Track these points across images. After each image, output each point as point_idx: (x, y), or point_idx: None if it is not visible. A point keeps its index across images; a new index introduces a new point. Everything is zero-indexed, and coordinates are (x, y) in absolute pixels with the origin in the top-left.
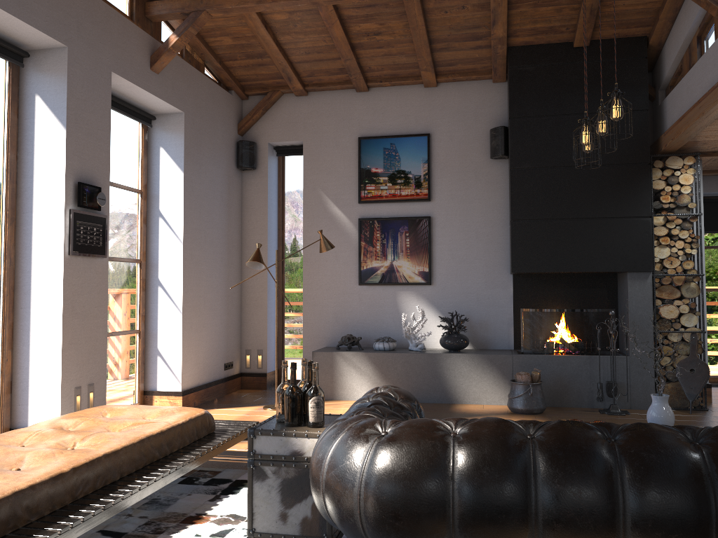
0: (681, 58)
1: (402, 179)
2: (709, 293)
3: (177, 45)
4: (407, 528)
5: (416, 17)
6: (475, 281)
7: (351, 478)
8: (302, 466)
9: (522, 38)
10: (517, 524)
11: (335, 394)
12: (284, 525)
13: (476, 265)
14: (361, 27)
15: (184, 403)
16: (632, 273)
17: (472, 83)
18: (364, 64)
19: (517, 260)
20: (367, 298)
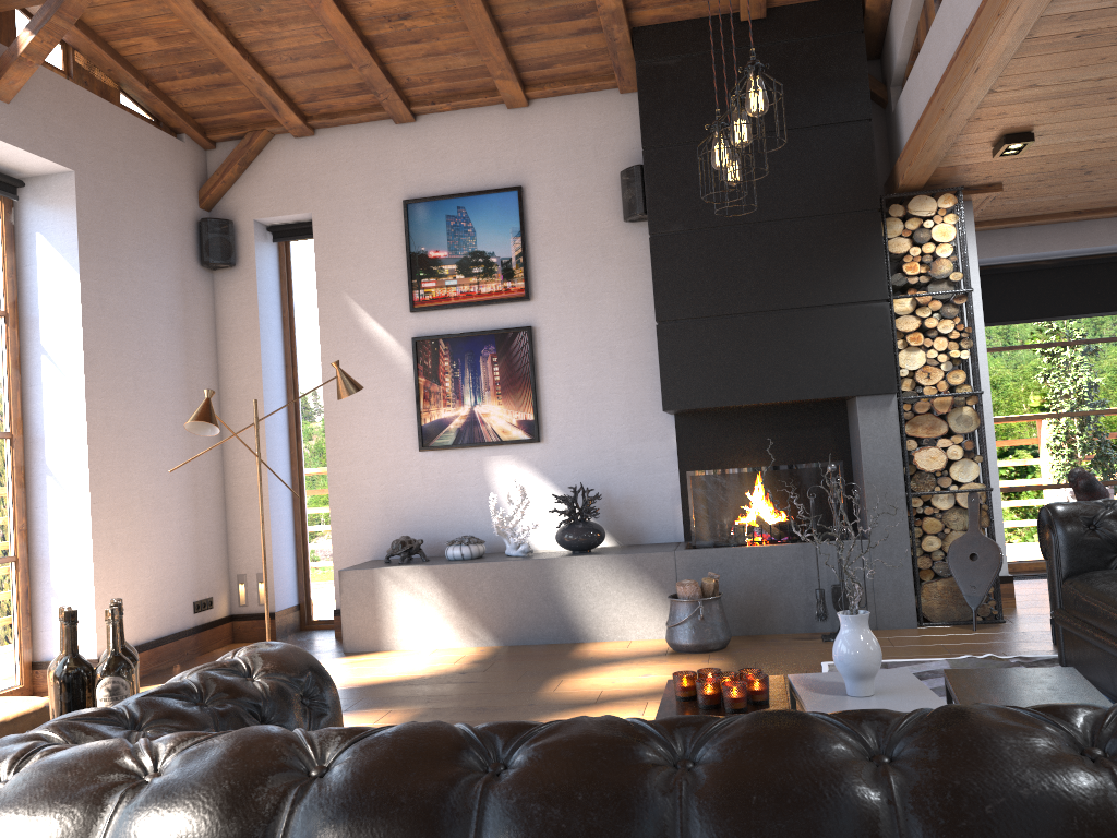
0: (917, 26)
1: (480, 267)
2: (1012, 425)
3: (34, 50)
4: None
5: None
6: (612, 430)
7: None
8: None
9: (652, 11)
10: None
11: (382, 641)
12: None
13: (613, 403)
14: (374, 6)
15: None
16: (863, 398)
17: (587, 96)
18: (397, 73)
19: (671, 389)
20: (436, 471)
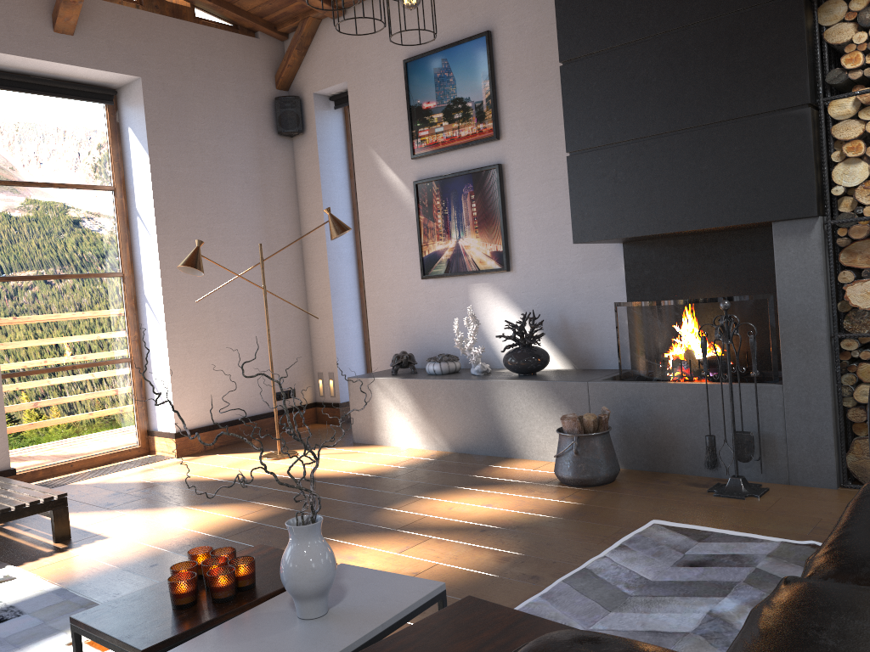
0: None
1: (459, 112)
2: None
3: None
4: None
5: None
6: (568, 260)
7: None
8: None
9: None
10: None
11: (375, 437)
12: None
13: (568, 233)
14: None
15: (180, 447)
16: (780, 224)
17: None
18: None
19: (580, 221)
20: (435, 297)
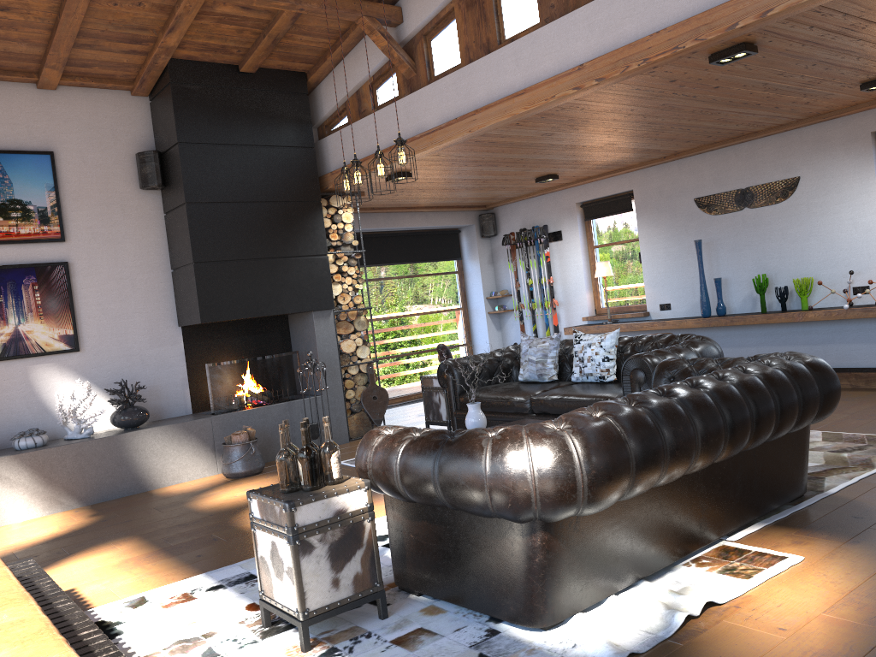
0: (345, 101)
1: (18, 212)
2: None
3: None
4: (615, 484)
5: (79, 3)
6: (137, 339)
7: (569, 463)
8: (348, 522)
9: (187, 52)
10: (661, 458)
11: None
12: (337, 590)
13: (136, 319)
14: None
15: None
16: (316, 312)
17: (105, 91)
18: None
19: (205, 308)
20: None
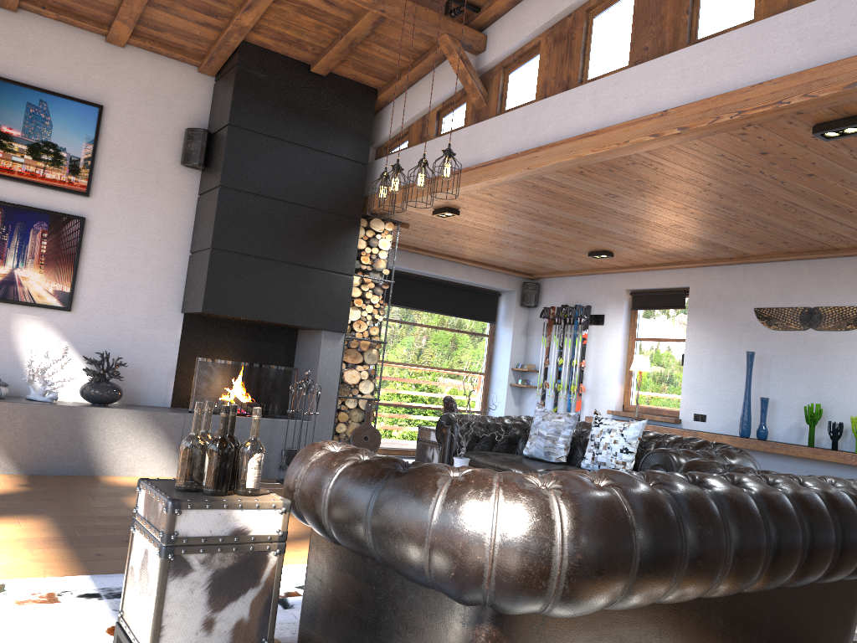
0: (410, 125)
1: (50, 156)
2: None
3: None
4: (605, 582)
5: None
6: (134, 315)
7: (548, 536)
8: (246, 549)
9: (261, 38)
10: (676, 564)
11: None
12: (208, 636)
13: (139, 294)
14: None
15: None
16: (327, 332)
17: (172, 62)
18: None
19: (211, 297)
20: None
